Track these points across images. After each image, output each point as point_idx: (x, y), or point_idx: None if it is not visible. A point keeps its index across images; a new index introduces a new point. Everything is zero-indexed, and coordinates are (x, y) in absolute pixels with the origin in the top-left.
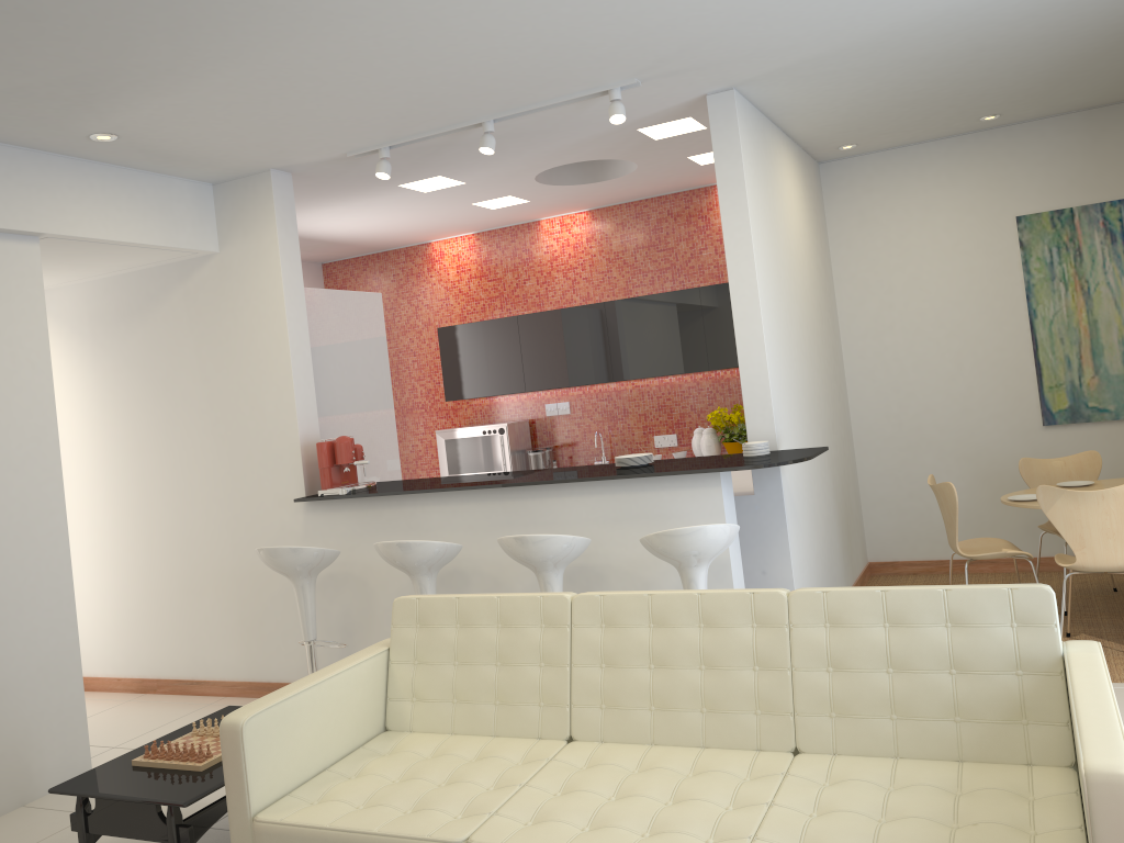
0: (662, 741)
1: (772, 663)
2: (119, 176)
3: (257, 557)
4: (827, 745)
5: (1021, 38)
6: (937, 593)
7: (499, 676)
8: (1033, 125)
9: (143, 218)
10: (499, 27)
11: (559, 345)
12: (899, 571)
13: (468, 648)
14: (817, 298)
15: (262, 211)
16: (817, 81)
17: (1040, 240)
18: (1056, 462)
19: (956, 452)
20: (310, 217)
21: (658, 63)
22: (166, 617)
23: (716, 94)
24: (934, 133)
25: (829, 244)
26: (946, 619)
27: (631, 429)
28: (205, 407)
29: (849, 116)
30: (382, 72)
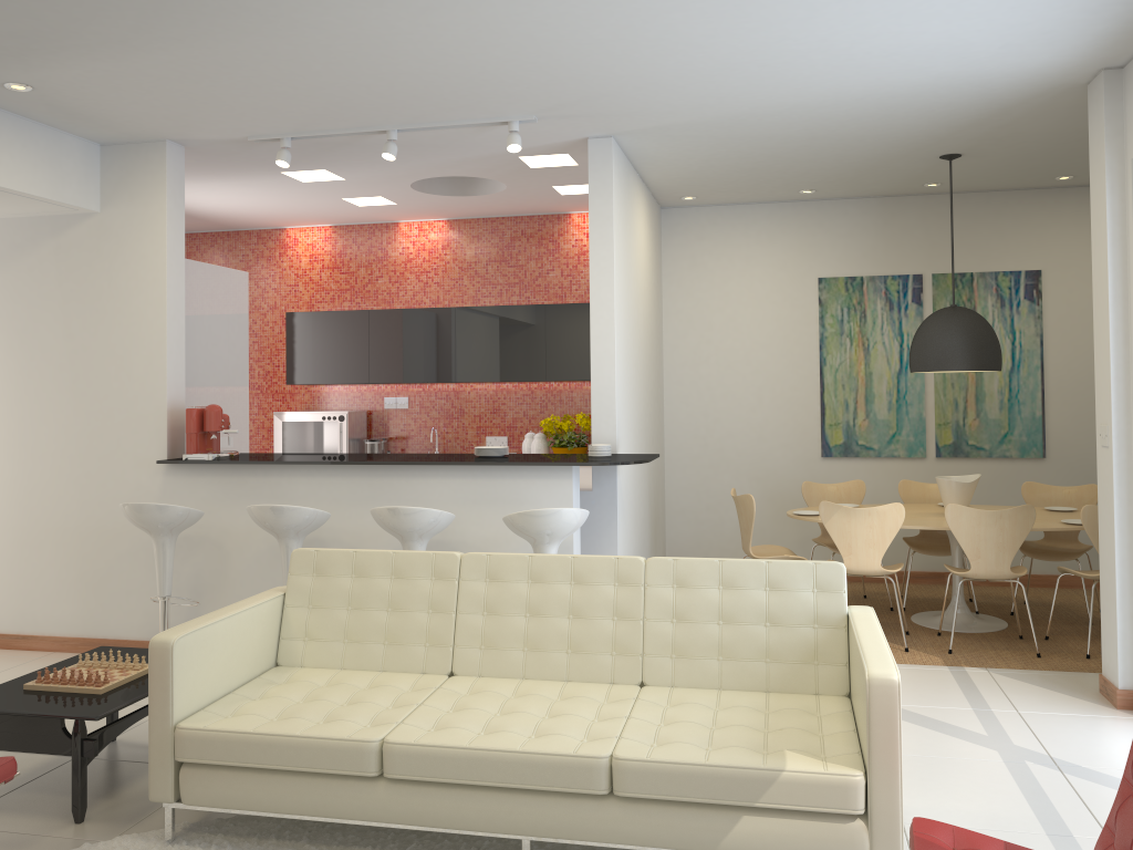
0: (532, 676)
1: (628, 614)
2: (15, 124)
3: (106, 515)
4: (667, 680)
5: (845, 135)
6: (761, 564)
7: (390, 620)
8: (839, 203)
9: (33, 169)
10: (437, 57)
11: (407, 342)
12: None
13: (362, 595)
14: (651, 326)
15: (153, 179)
16: (681, 142)
17: (835, 300)
18: (831, 487)
19: (750, 474)
20: None
21: (557, 106)
22: None
23: (596, 139)
24: (761, 197)
25: (662, 280)
26: (766, 584)
27: (465, 428)
28: (66, 363)
29: (697, 173)
30: (317, 75)
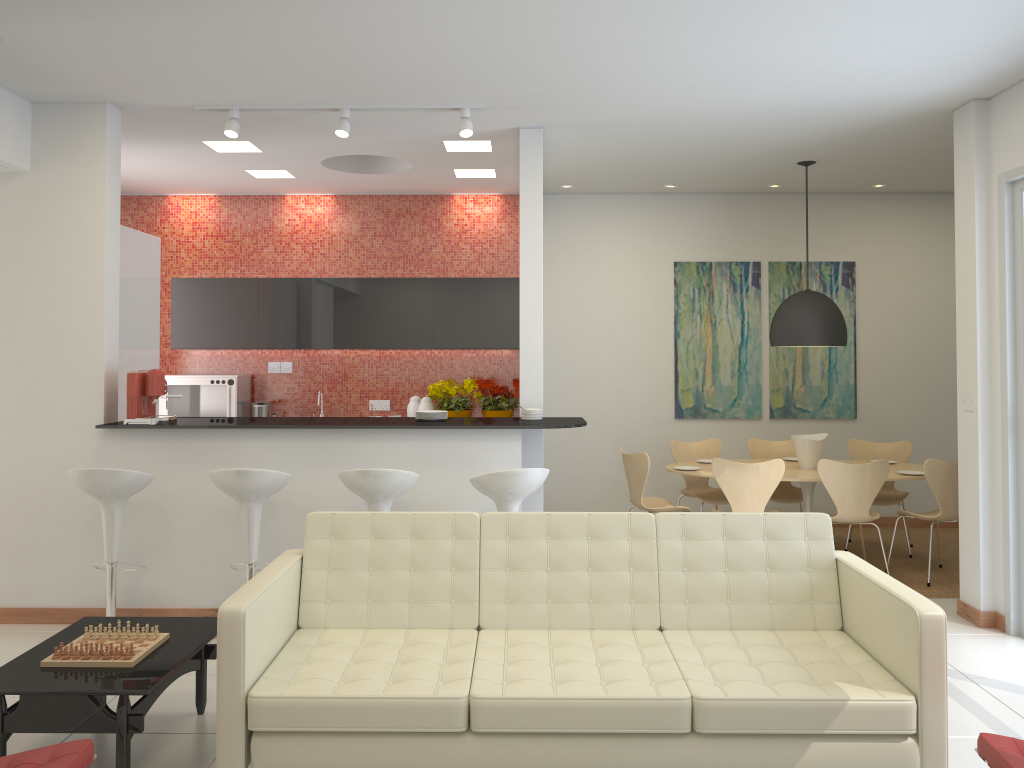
0: (557, 626)
1: (643, 565)
2: None
3: (34, 481)
4: (683, 623)
5: (737, 139)
6: (759, 516)
7: (414, 579)
8: (692, 197)
9: None
10: (437, 44)
11: (297, 310)
12: None
13: (383, 556)
14: None
15: (92, 141)
16: (597, 136)
17: (688, 282)
18: (692, 445)
19: (612, 433)
20: None
21: (513, 97)
22: None
23: (527, 129)
24: (628, 189)
25: None
26: (764, 534)
27: (349, 392)
28: None
29: (590, 165)
30: (309, 51)
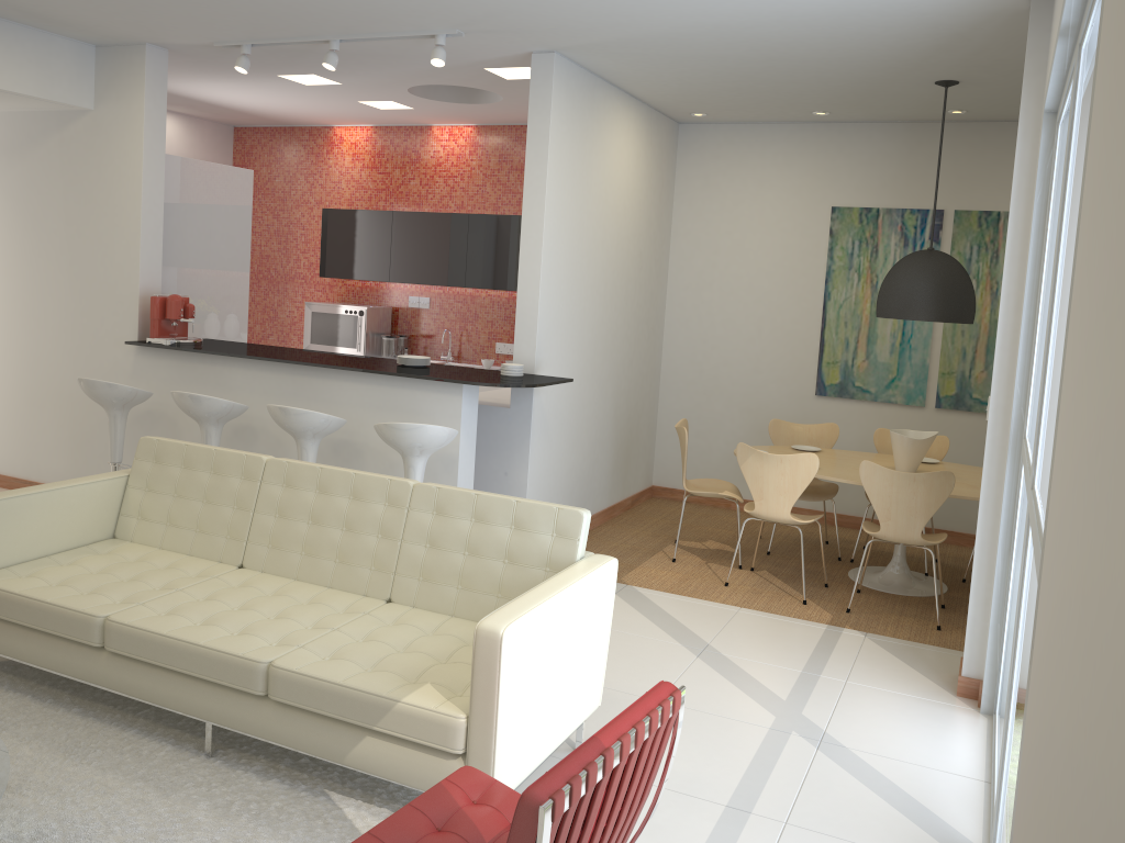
0: (303, 578)
1: (390, 534)
2: None
3: None
4: (410, 600)
5: (803, 57)
6: (511, 502)
7: (203, 511)
8: (863, 127)
9: (18, 69)
10: None
11: (424, 245)
12: (675, 497)
13: (185, 485)
14: (638, 247)
15: (135, 80)
16: (632, 59)
17: (846, 232)
18: (802, 428)
19: (742, 405)
20: (204, 87)
21: (471, 21)
22: (11, 423)
23: (540, 54)
24: (776, 117)
25: (674, 199)
26: (512, 523)
27: (478, 333)
28: (65, 247)
29: (682, 91)
30: None
